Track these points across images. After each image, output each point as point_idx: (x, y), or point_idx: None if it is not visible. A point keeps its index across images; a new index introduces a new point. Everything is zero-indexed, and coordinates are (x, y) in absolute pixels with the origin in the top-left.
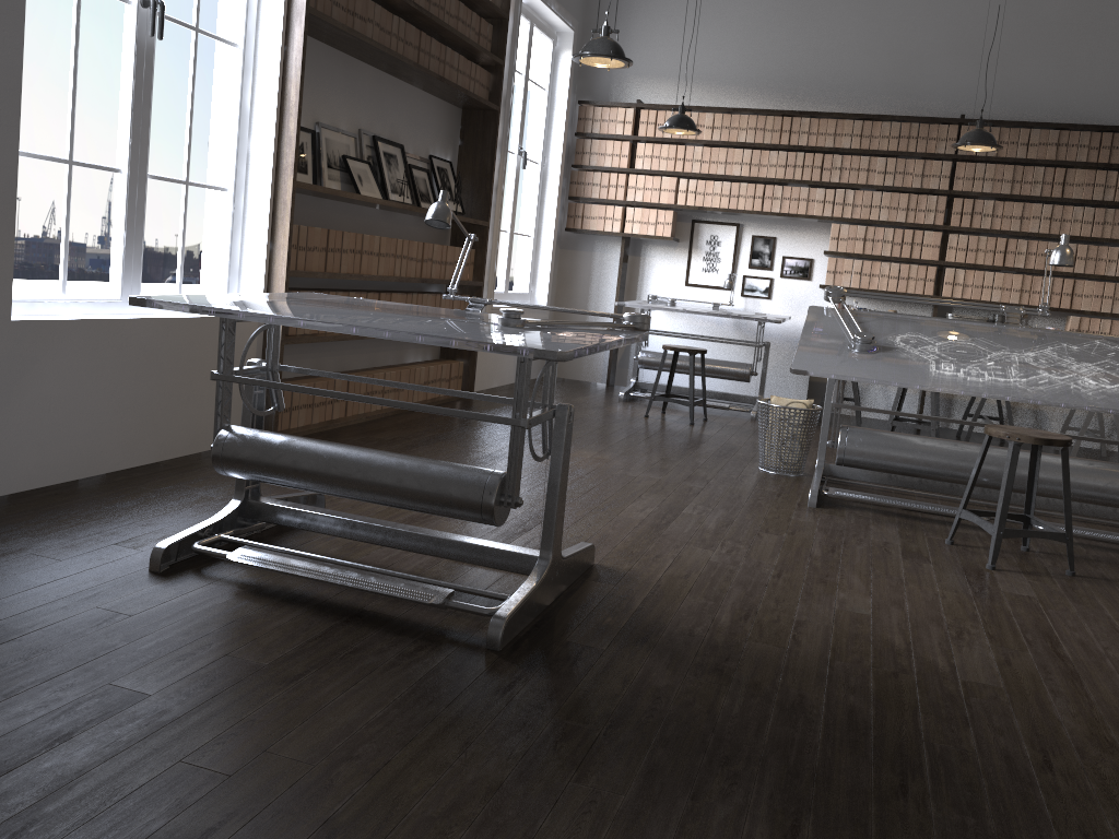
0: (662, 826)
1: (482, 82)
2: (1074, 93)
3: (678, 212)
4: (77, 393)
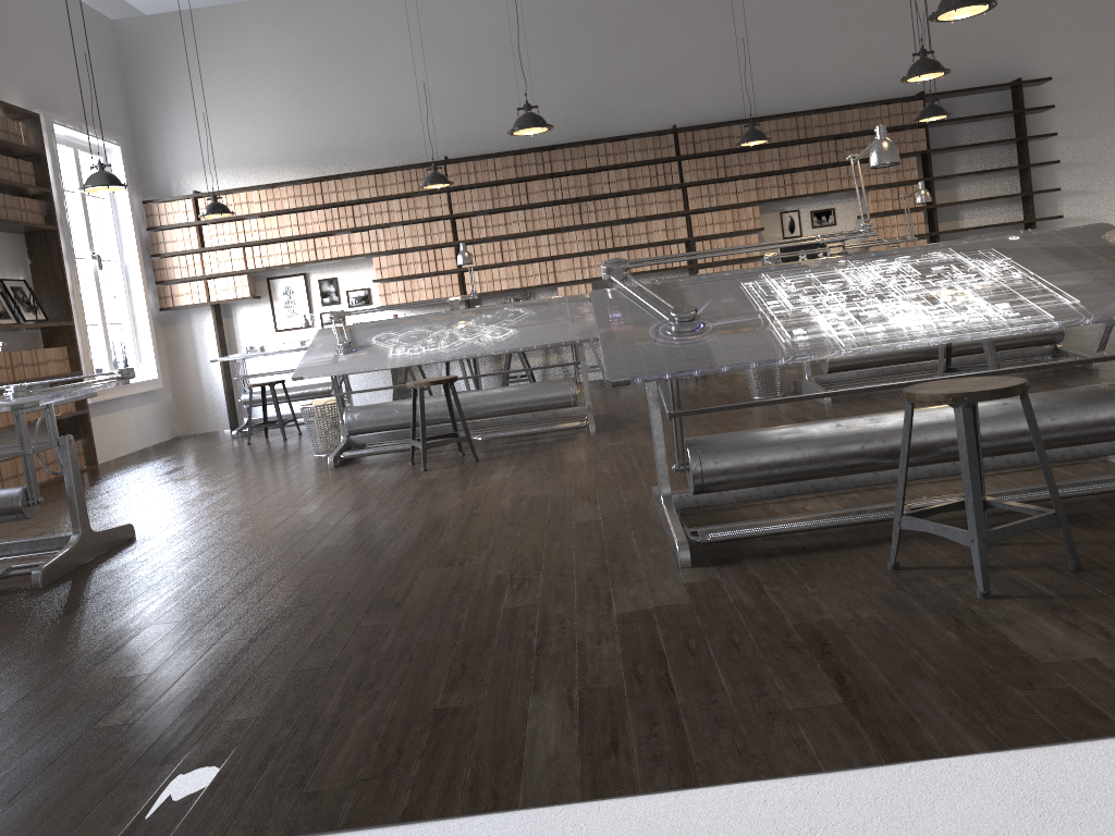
0: (102, 617)
1: (34, 210)
2: None
3: (254, 274)
4: None
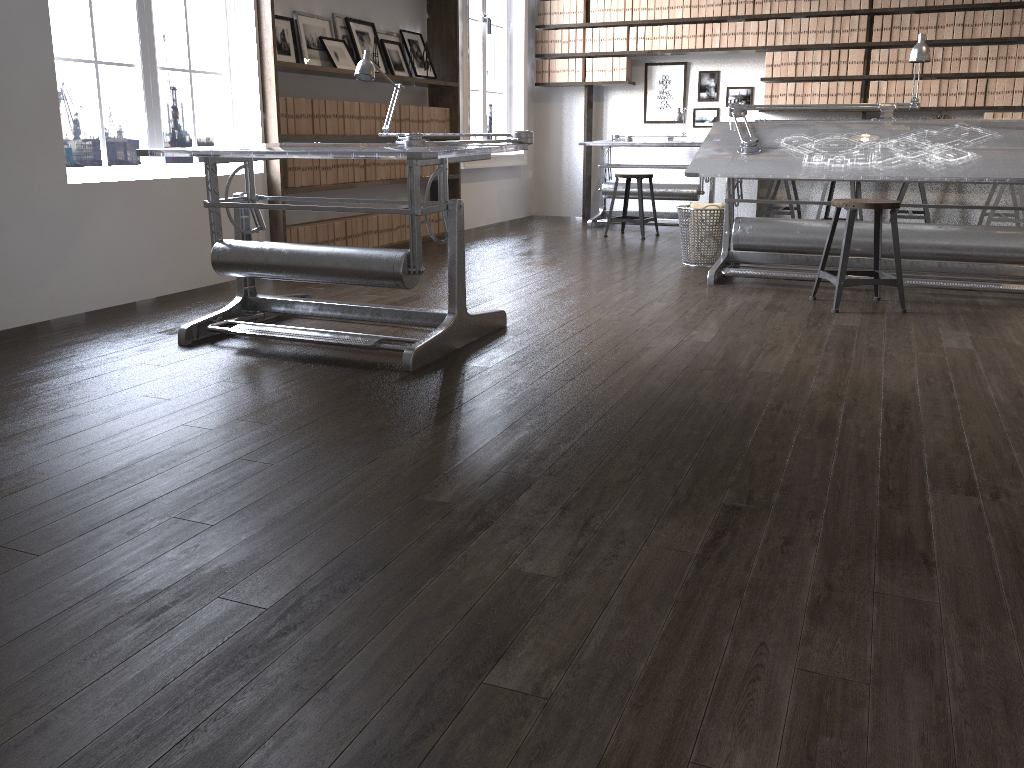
0: (480, 440)
1: None
2: None
3: (632, 58)
4: (125, 237)
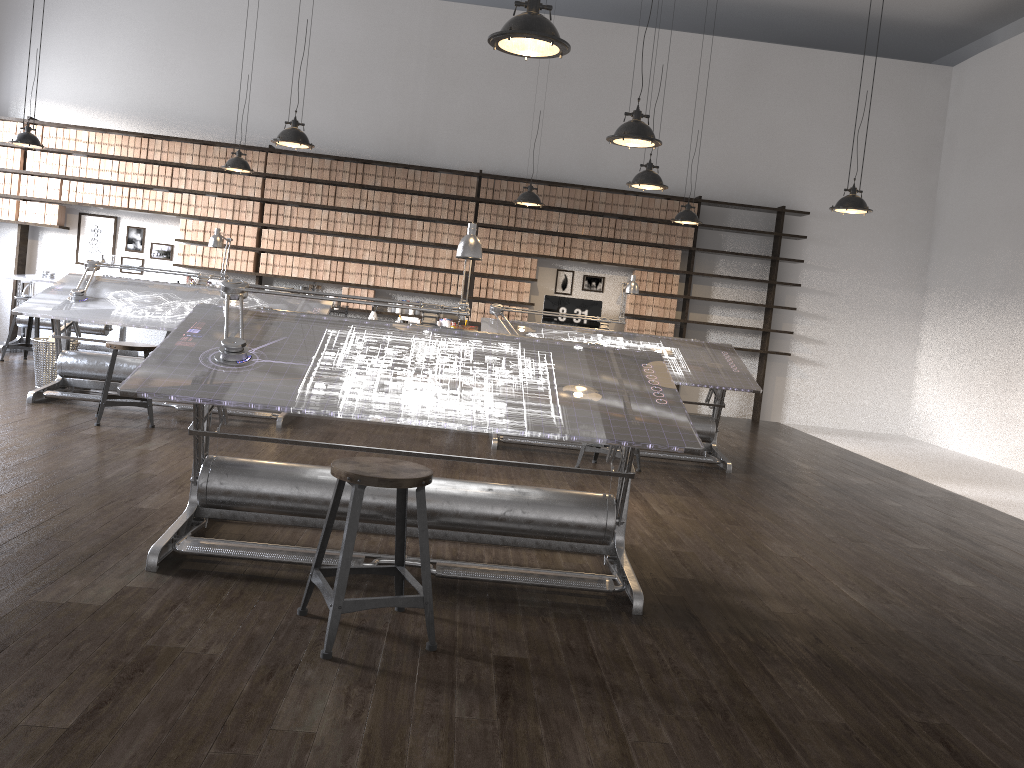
0: None
1: None
2: (346, 135)
3: (68, 206)
4: None
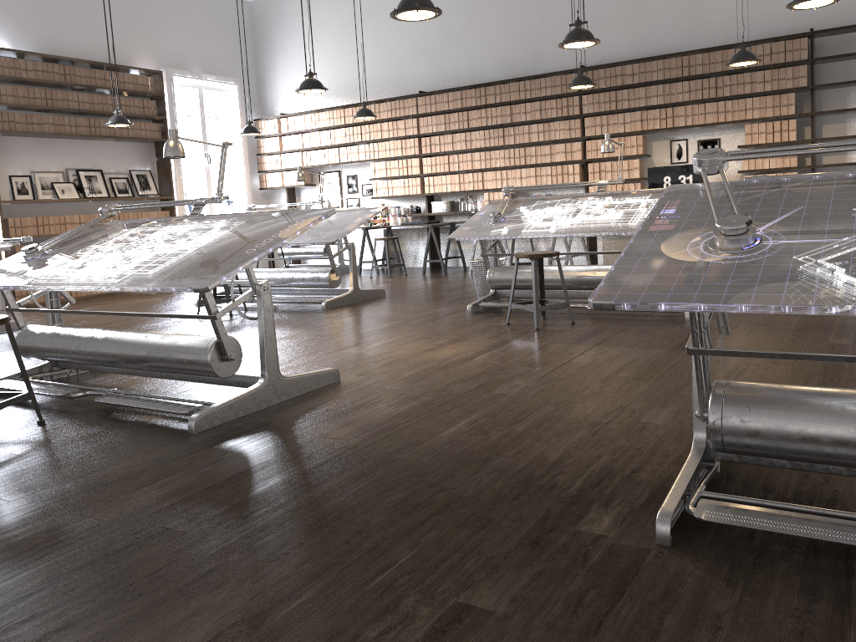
0: None
1: (153, 129)
2: (475, 66)
3: (313, 169)
4: None
